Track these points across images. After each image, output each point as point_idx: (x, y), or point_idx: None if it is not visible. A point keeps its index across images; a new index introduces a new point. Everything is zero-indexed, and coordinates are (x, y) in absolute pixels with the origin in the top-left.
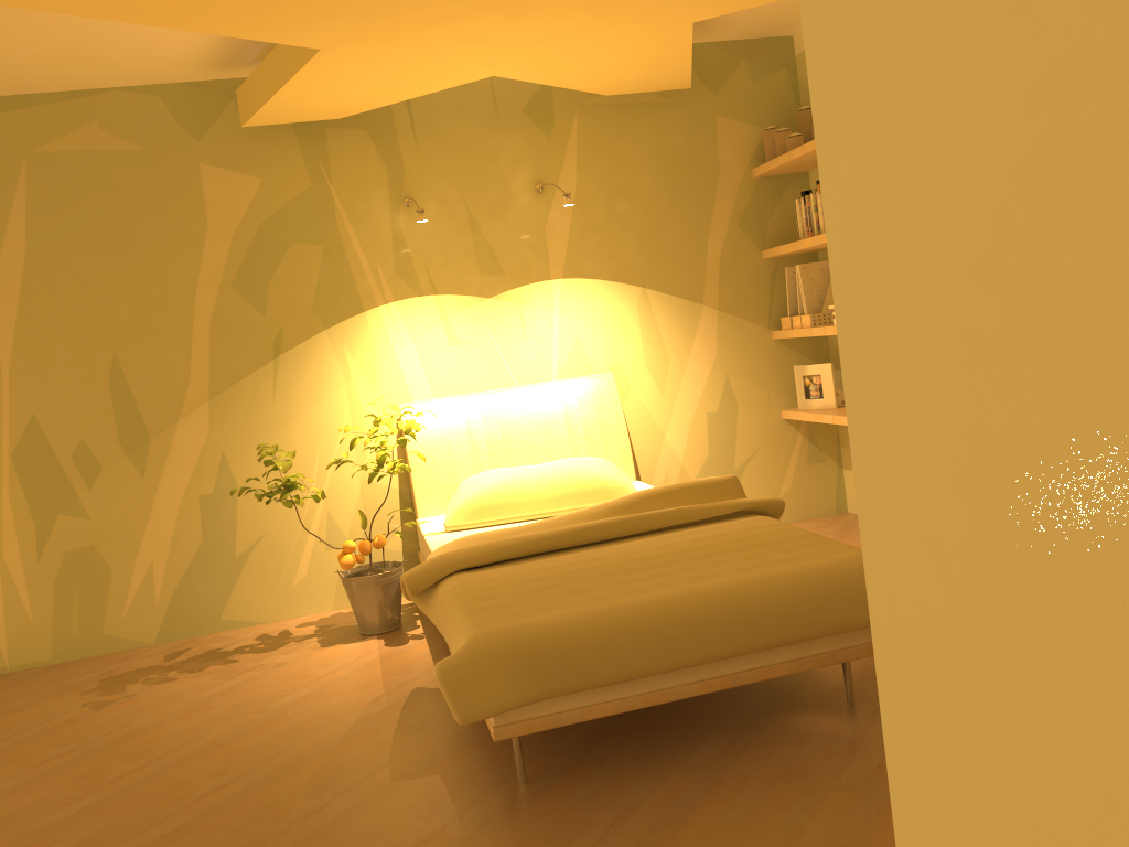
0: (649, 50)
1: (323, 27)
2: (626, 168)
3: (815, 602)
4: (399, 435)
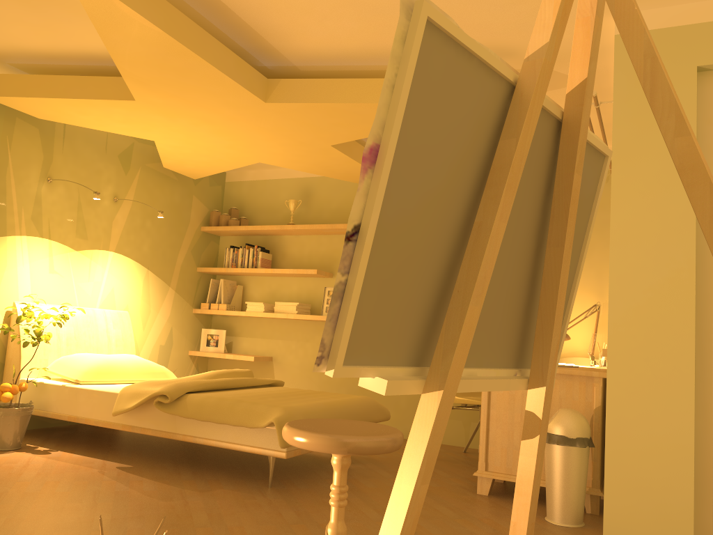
0: (224, 162)
1: (164, 97)
2: (154, 205)
3: (365, 410)
4: (5, 321)
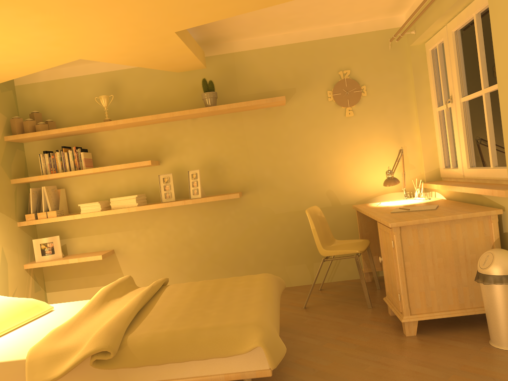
0: (37, 62)
1: None
2: None
3: (277, 289)
4: None
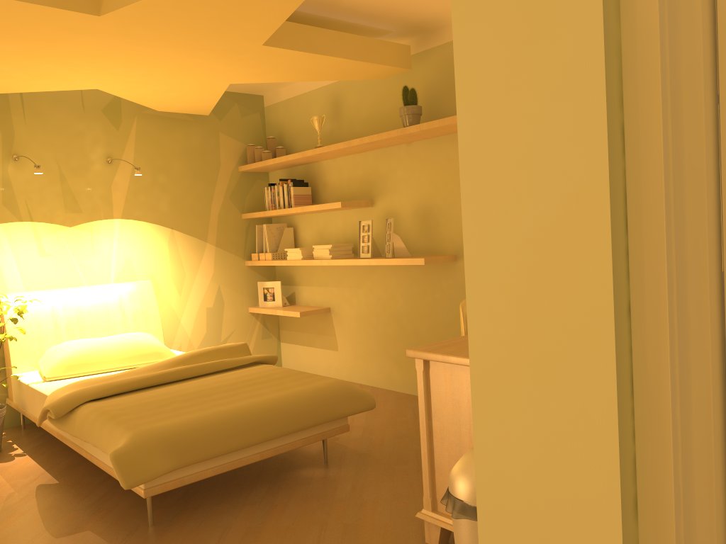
0: (198, 92)
1: (7, 42)
2: (165, 155)
3: (318, 405)
4: None
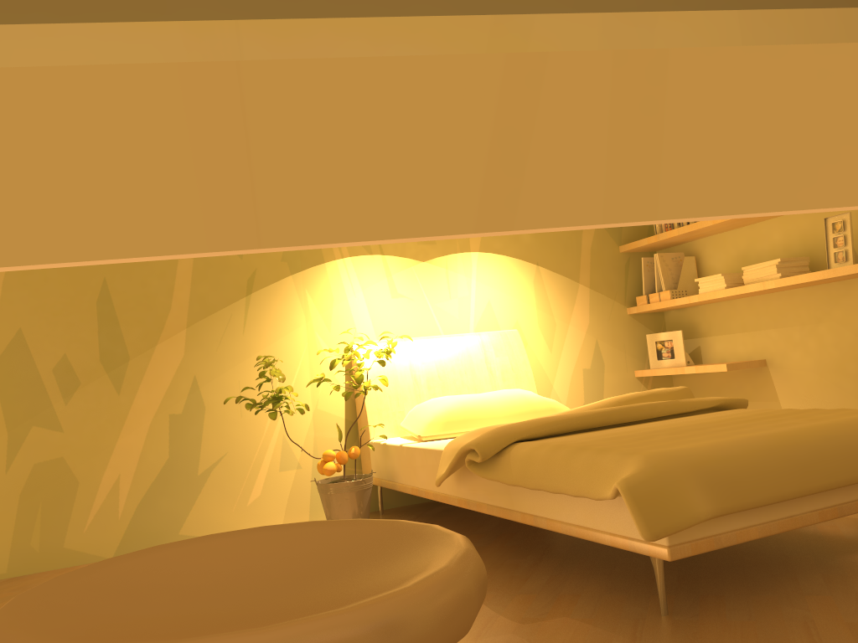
0: None
1: None
2: None
3: None
4: (347, 370)
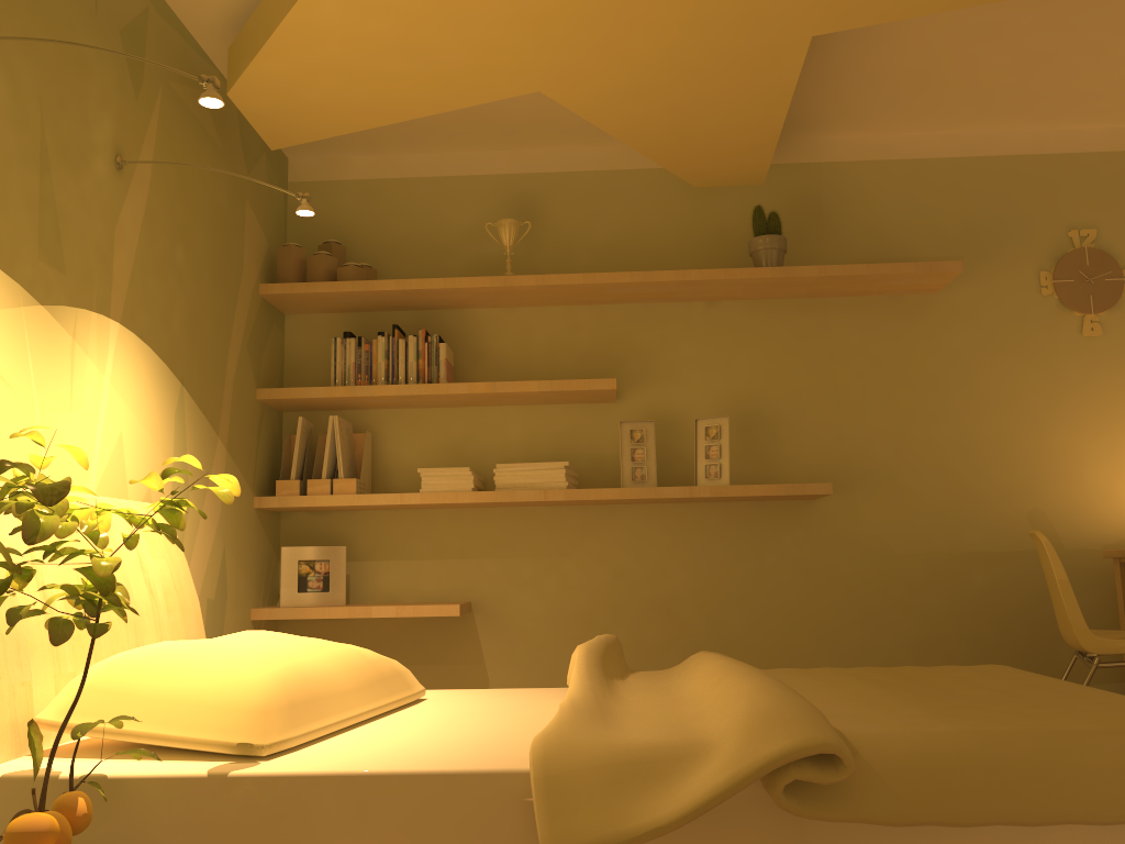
0: (440, 84)
1: None
2: (188, 204)
3: None
4: None
